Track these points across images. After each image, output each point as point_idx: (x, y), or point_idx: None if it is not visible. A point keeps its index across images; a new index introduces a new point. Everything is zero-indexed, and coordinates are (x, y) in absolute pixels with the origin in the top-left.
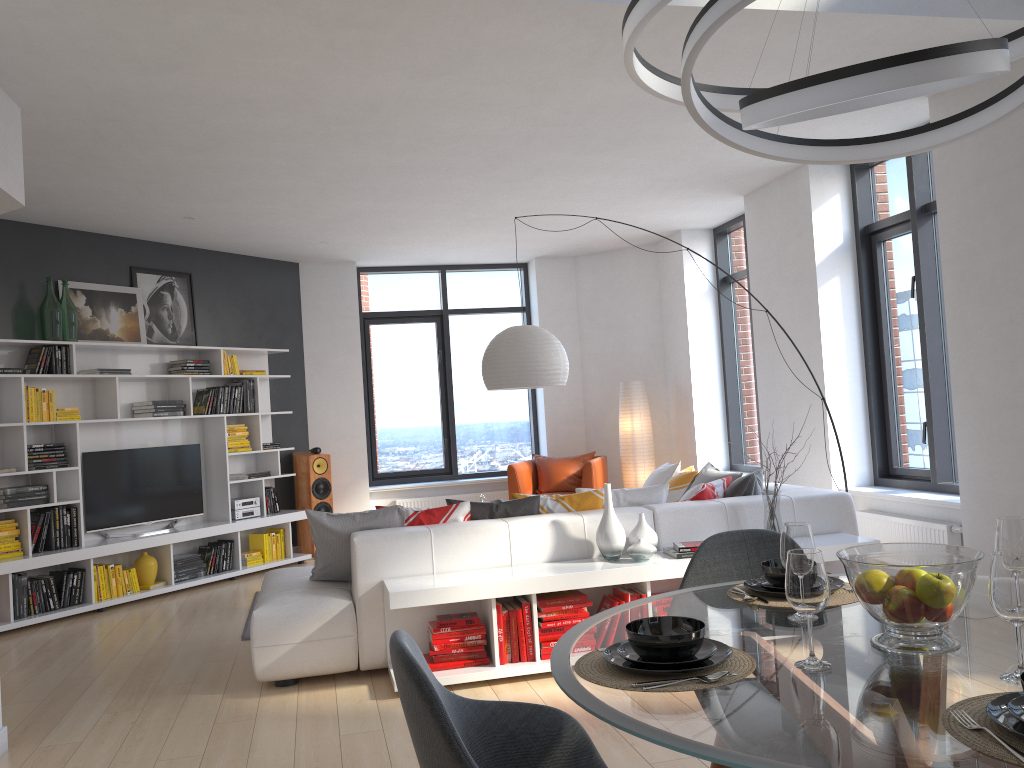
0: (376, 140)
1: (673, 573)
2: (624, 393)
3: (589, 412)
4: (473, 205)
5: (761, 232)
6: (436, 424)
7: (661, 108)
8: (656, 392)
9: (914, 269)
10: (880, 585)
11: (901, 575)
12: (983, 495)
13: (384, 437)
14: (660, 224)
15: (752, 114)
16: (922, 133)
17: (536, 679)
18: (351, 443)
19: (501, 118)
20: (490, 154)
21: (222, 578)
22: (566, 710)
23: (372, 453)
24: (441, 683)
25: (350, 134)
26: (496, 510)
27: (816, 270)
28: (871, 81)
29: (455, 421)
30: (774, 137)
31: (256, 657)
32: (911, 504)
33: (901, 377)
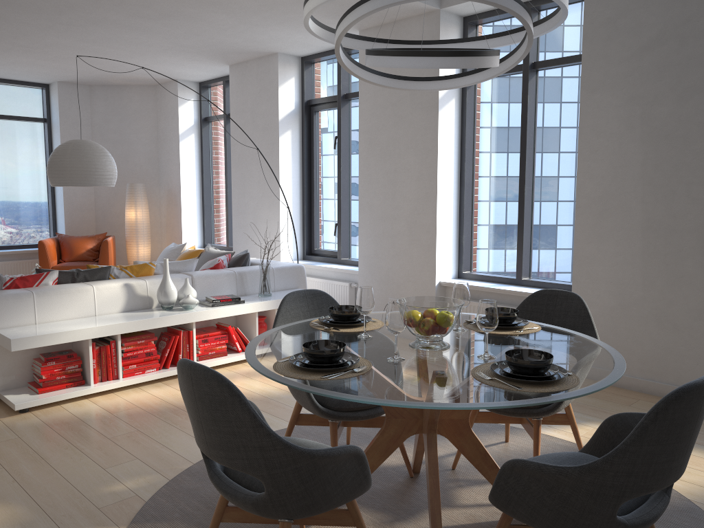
0: None
1: (211, 316)
2: (130, 192)
3: (99, 203)
4: (26, 36)
5: (241, 93)
6: None
7: (205, 1)
8: (152, 192)
9: (337, 132)
10: (424, 318)
11: (435, 312)
12: (371, 266)
13: None
14: (165, 73)
15: (382, 61)
16: (435, 81)
17: (120, 391)
18: None
19: None
20: (62, 3)
21: None
22: (153, 408)
23: None
24: (52, 401)
25: None
26: (77, 276)
27: (279, 124)
28: (453, 61)
29: None
30: (364, 67)
31: None
32: (327, 271)
33: (323, 196)
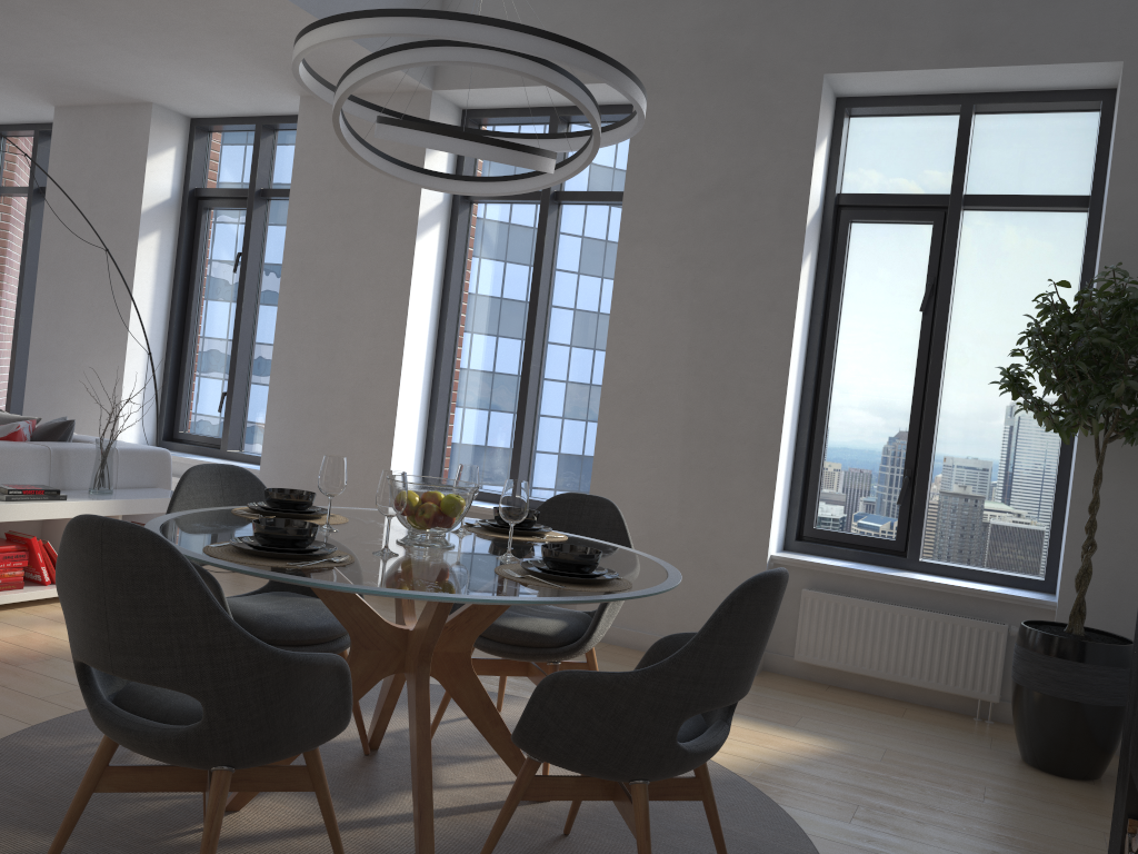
0: None
1: (4, 516)
2: None
3: None
4: None
5: (74, 156)
6: None
7: None
8: None
9: (243, 246)
10: (427, 500)
11: (443, 493)
12: (284, 464)
13: None
14: None
15: (407, 136)
16: (457, 180)
17: None
18: None
19: None
20: None
21: None
22: None
23: None
24: None
25: None
26: None
27: (141, 218)
28: (503, 154)
29: None
30: (363, 142)
31: None
32: None
33: (204, 346)
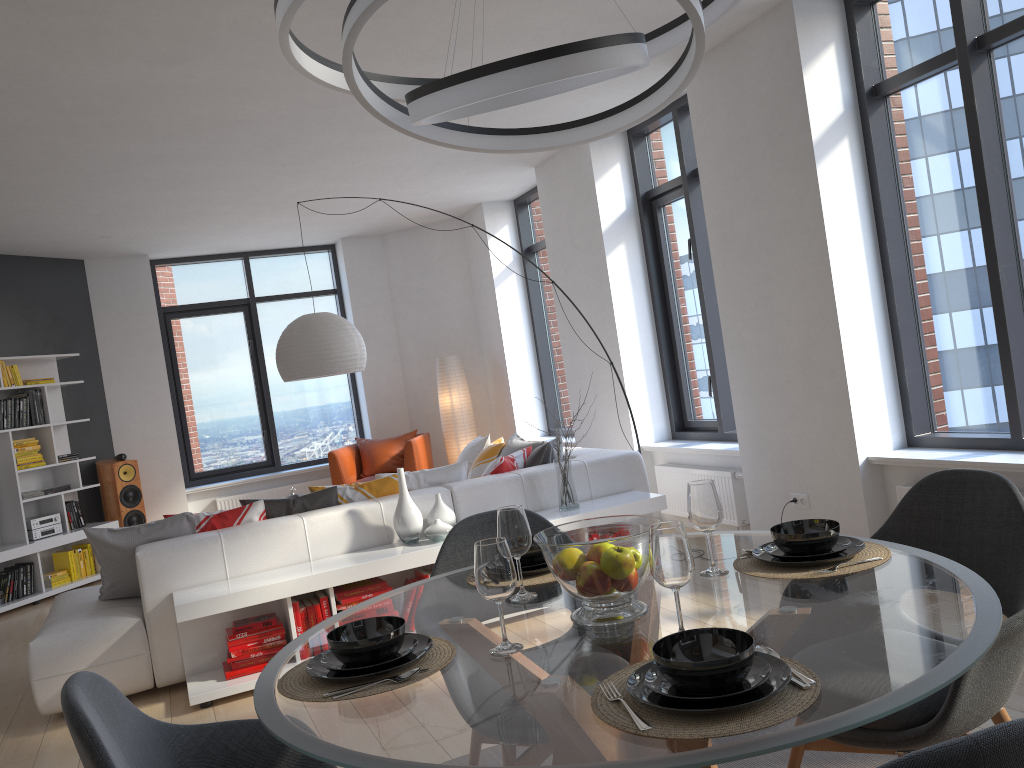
0: (132, 130)
1: None
2: (441, 369)
3: (410, 390)
4: (260, 190)
5: (553, 202)
6: (254, 416)
7: None
8: (473, 365)
9: (689, 232)
10: (566, 564)
11: (582, 553)
12: (757, 442)
13: (199, 435)
14: (460, 198)
15: (413, 112)
16: (601, 120)
17: None
18: (161, 445)
19: (263, 102)
20: (262, 139)
21: (23, 604)
22: None
23: (187, 453)
24: (240, 690)
25: (101, 125)
26: (293, 505)
27: (603, 238)
28: (507, 79)
29: (274, 411)
30: (465, 128)
31: (37, 690)
32: (702, 455)
33: (688, 335)
